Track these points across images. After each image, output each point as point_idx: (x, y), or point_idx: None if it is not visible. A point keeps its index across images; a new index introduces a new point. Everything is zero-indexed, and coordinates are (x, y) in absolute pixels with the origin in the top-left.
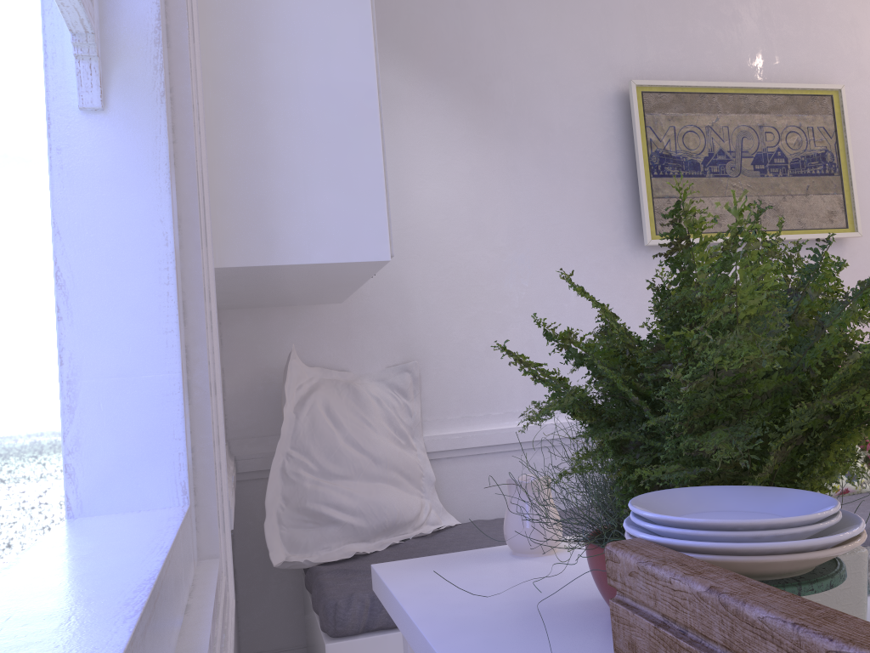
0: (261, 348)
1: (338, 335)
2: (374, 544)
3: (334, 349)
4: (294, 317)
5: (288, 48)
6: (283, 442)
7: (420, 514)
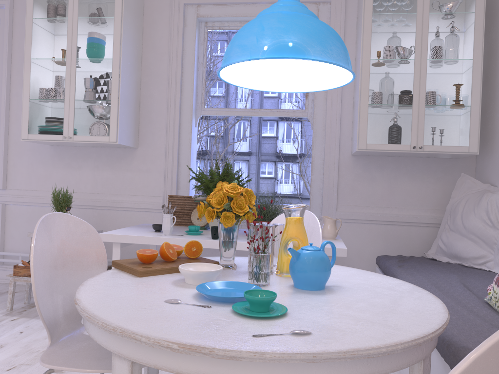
0: (481, 173)
1: (496, 169)
2: (453, 261)
3: (495, 176)
4: (488, 160)
5: (356, 91)
6: (447, 212)
7: (480, 259)
